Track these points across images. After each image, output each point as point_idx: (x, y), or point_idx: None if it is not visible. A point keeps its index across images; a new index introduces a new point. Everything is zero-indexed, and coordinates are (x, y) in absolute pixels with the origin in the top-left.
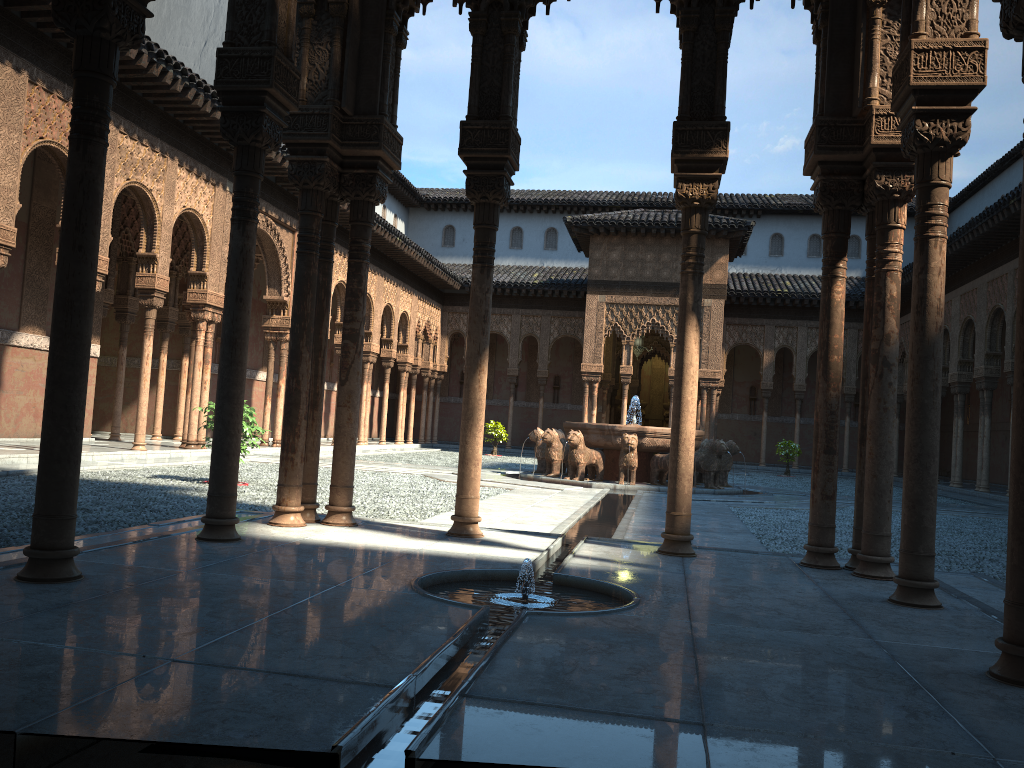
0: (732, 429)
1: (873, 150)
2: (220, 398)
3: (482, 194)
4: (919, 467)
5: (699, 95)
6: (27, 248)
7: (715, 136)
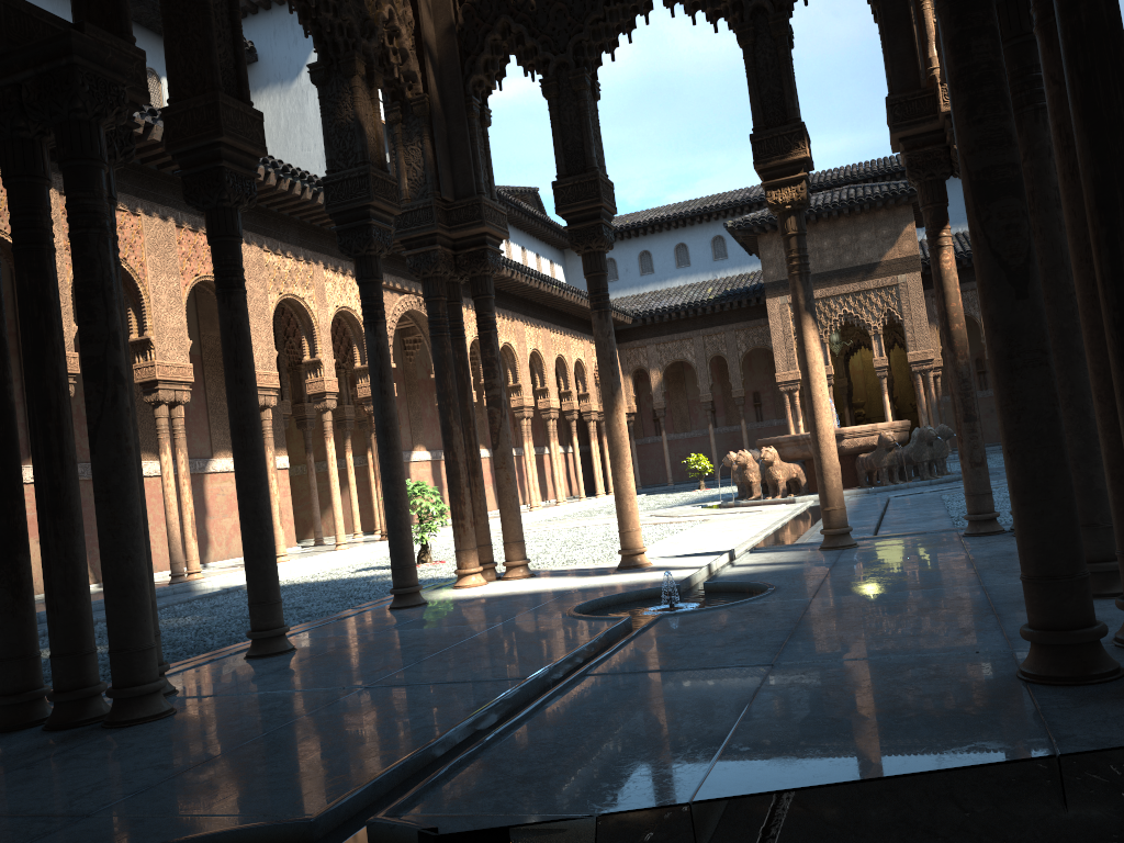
0: None
1: (946, 117)
2: (384, 482)
3: (585, 245)
4: None
5: (770, 103)
6: (205, 378)
7: (792, 139)
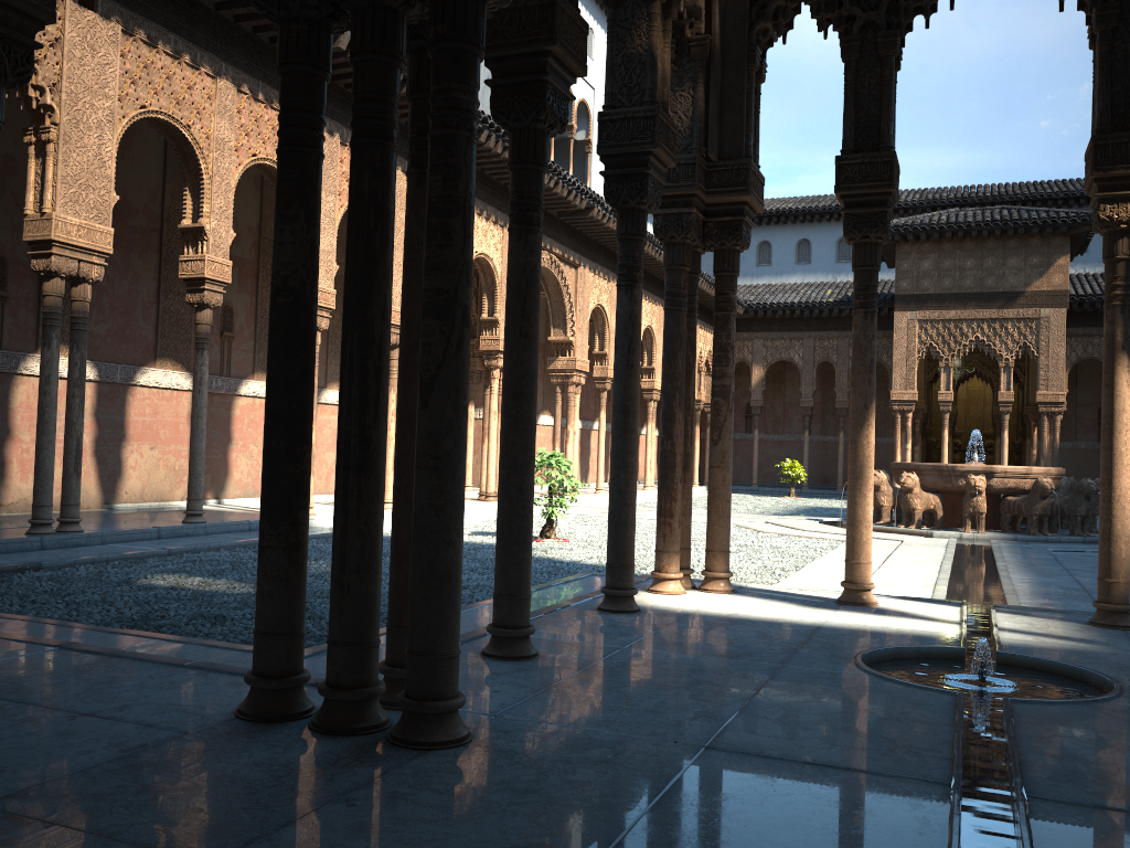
0: (1077, 460)
1: None
2: (615, 467)
3: (862, 233)
4: None
5: (1122, 102)
6: None
7: None
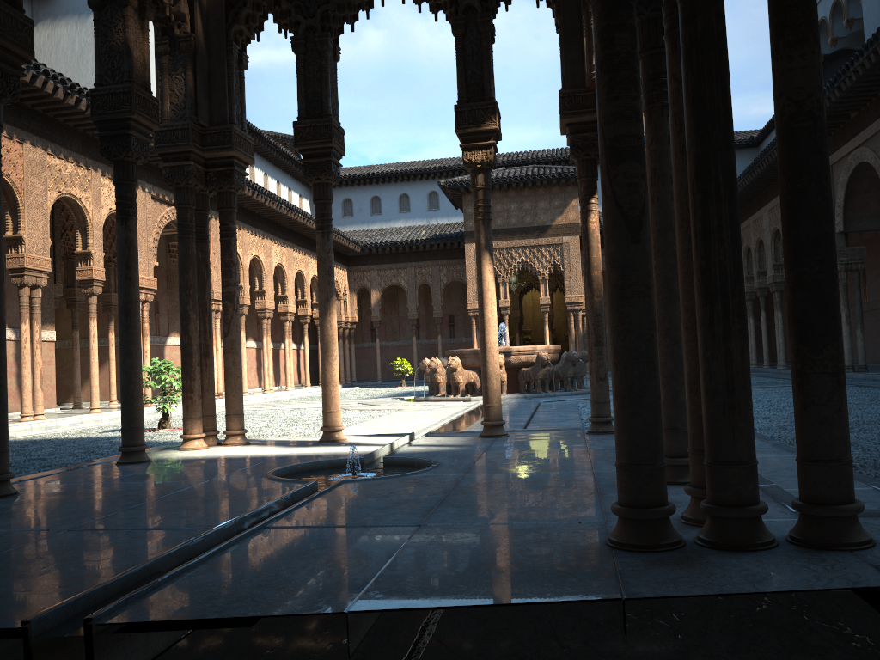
0: None
1: None
2: (122, 355)
3: (316, 176)
4: None
5: (472, 82)
6: None
7: (486, 113)
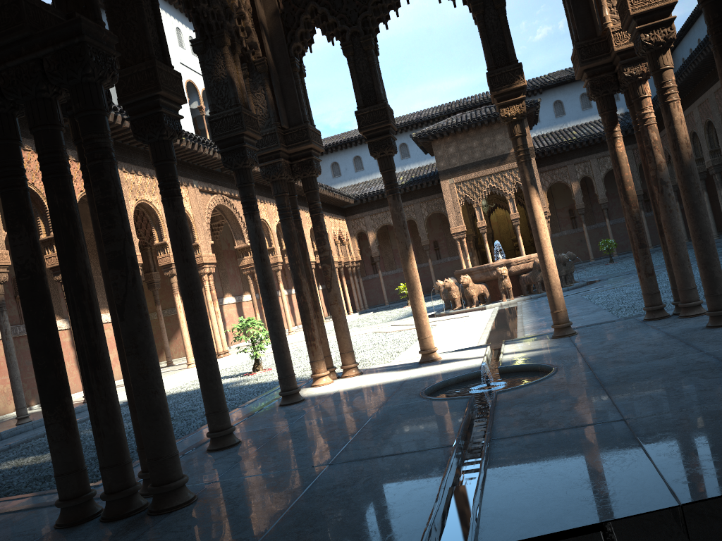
0: (564, 242)
1: (617, 54)
2: (269, 320)
3: (380, 152)
4: (702, 242)
5: (497, 51)
6: None
7: (514, 74)
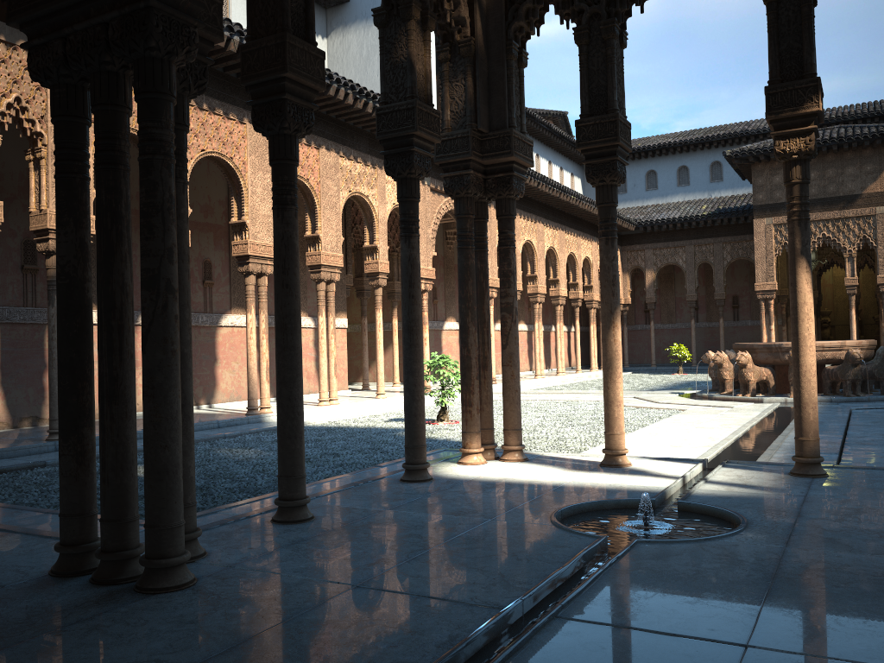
0: None
1: None
2: (405, 373)
3: (600, 178)
4: None
5: (787, 57)
6: None
7: (806, 93)
